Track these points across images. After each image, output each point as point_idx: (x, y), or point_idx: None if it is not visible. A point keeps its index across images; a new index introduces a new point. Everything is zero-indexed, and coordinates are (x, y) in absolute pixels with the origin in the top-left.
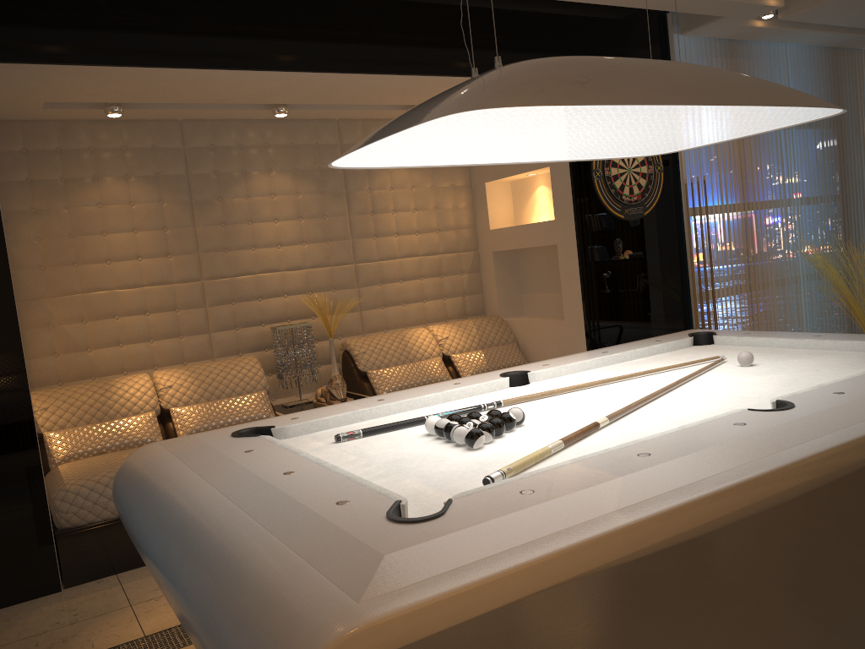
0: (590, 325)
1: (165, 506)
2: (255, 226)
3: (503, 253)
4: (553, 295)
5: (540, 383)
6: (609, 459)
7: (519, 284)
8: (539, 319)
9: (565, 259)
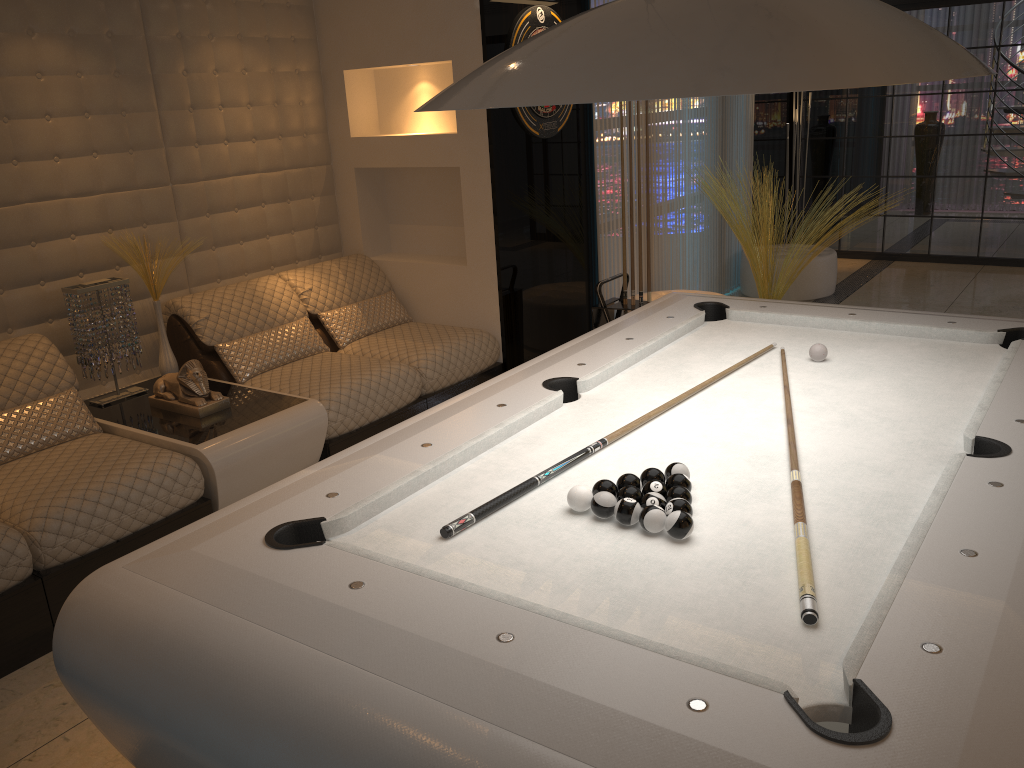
0: (503, 273)
1: (309, 726)
2: (15, 124)
3: (367, 169)
4: (438, 229)
5: (595, 394)
6: (939, 565)
7: (386, 211)
8: (424, 260)
9: (472, 187)
